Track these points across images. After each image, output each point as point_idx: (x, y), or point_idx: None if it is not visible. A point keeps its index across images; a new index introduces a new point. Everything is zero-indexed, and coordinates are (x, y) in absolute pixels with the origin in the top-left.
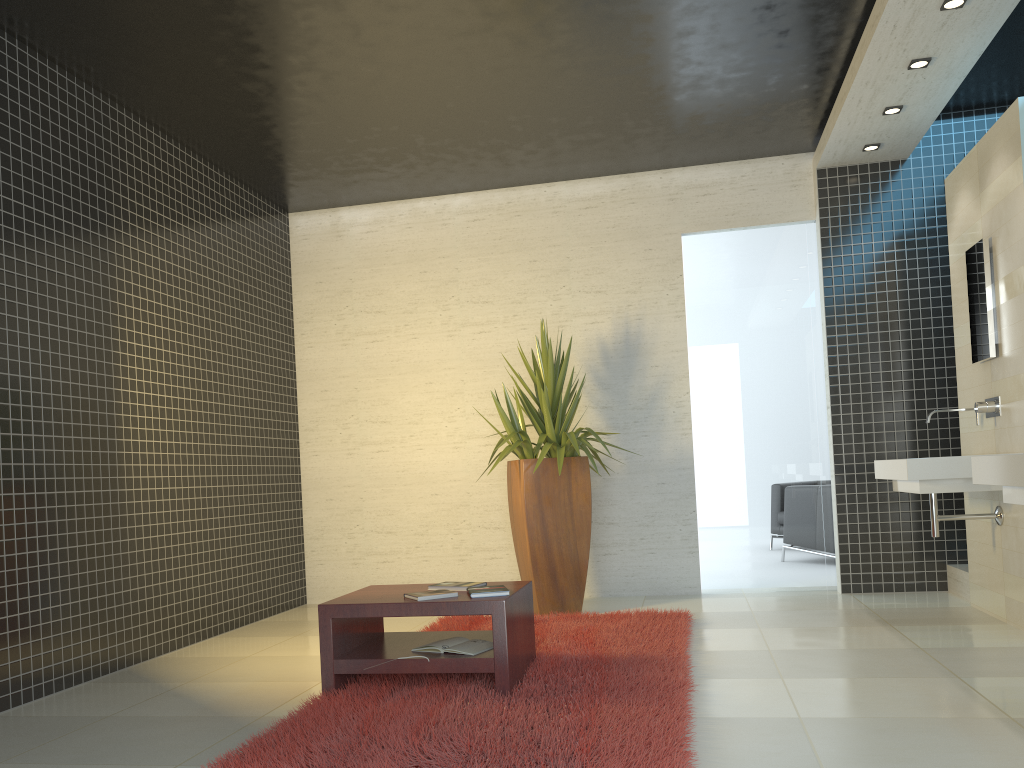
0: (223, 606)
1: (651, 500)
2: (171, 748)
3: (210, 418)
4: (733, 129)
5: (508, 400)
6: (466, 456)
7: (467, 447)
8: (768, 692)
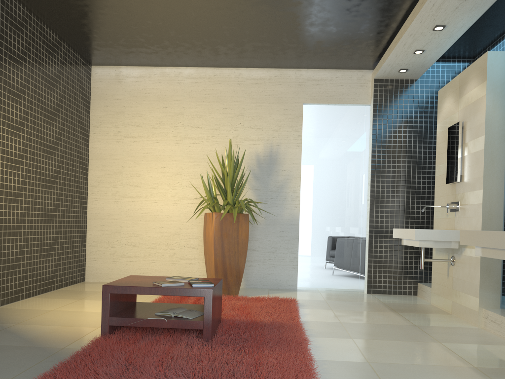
0: (38, 280)
1: (276, 239)
2: (7, 366)
3: (39, 173)
4: (337, 51)
5: (209, 180)
6: (180, 208)
7: (181, 203)
8: (347, 346)
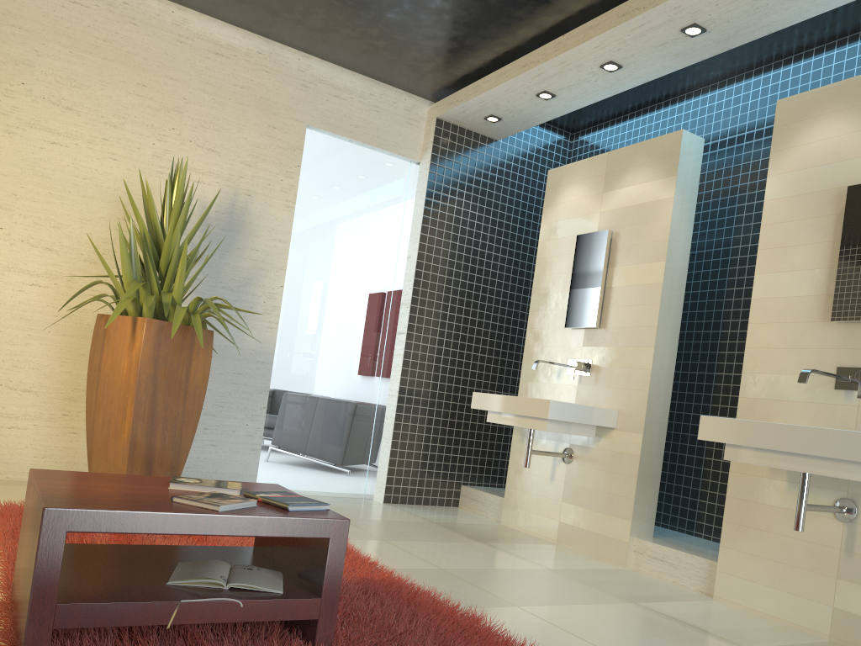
0: None
1: (223, 389)
2: None
3: None
4: (403, 46)
5: (133, 240)
6: (0, 292)
7: (4, 281)
8: (539, 625)
